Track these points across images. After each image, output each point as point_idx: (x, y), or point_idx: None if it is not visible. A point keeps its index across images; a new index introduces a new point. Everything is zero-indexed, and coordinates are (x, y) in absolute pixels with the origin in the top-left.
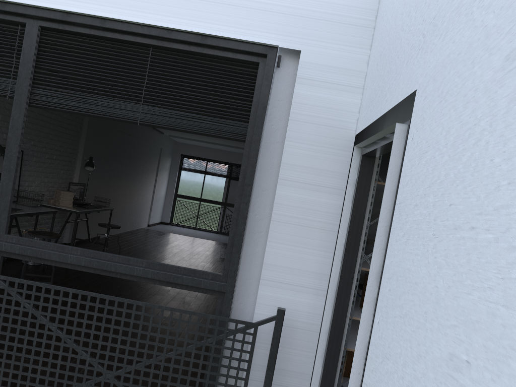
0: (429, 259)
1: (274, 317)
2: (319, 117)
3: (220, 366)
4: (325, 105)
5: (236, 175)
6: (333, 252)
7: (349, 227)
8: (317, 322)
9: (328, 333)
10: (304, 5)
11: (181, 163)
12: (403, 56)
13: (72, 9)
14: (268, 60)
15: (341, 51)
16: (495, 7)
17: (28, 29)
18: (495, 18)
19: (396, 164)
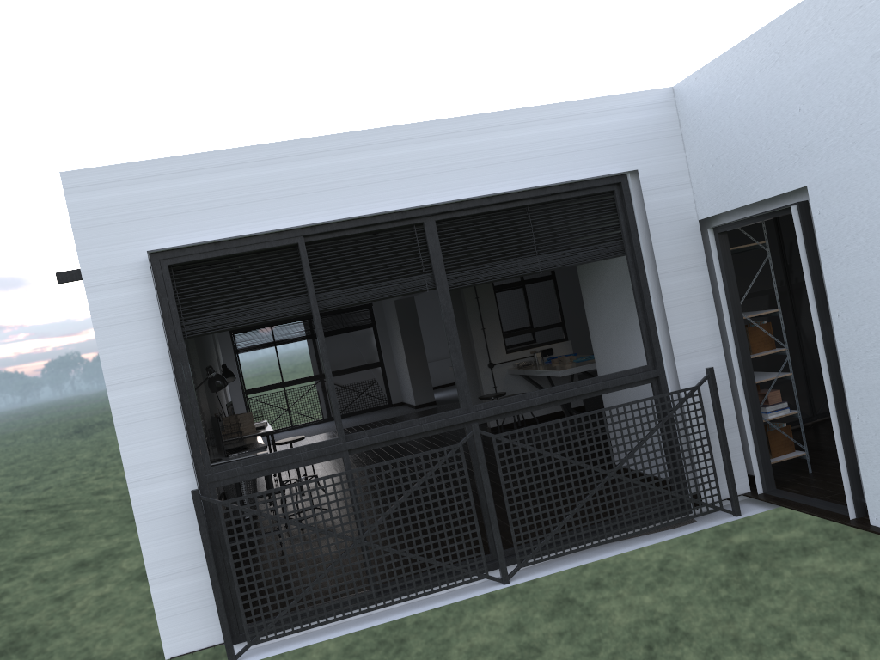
0: (876, 265)
1: (707, 375)
2: (668, 216)
3: (686, 428)
4: (670, 205)
5: None
6: (716, 314)
7: (728, 289)
8: (724, 372)
9: (740, 374)
10: (627, 134)
11: (234, 343)
12: (768, 164)
13: (453, 197)
14: (623, 186)
15: (665, 159)
16: (872, 152)
17: (427, 227)
18: (875, 158)
19: (799, 230)
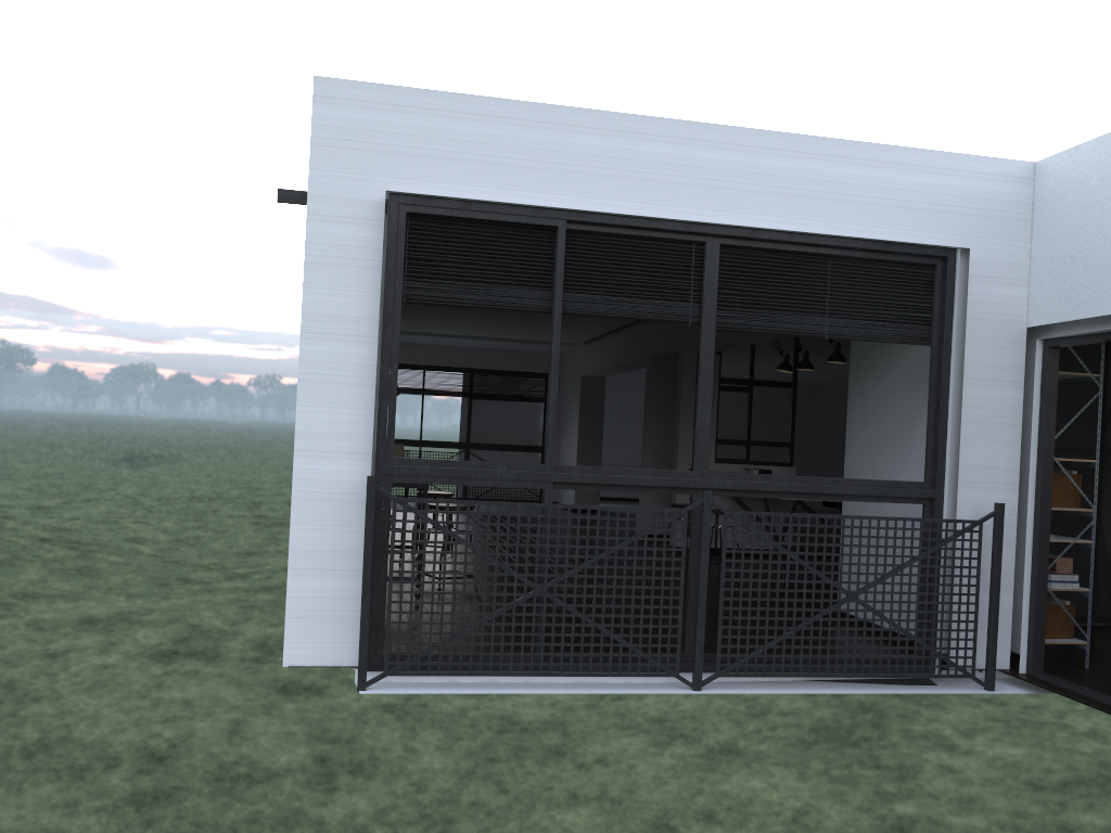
0: None
1: (995, 511)
2: (992, 313)
3: (954, 567)
4: (997, 300)
5: (481, 389)
6: (1020, 445)
7: (1044, 416)
8: (1013, 516)
9: (1033, 522)
10: (967, 203)
11: None
12: None
13: (746, 222)
14: (949, 262)
15: (1005, 245)
16: None
17: (709, 249)
18: None
19: None
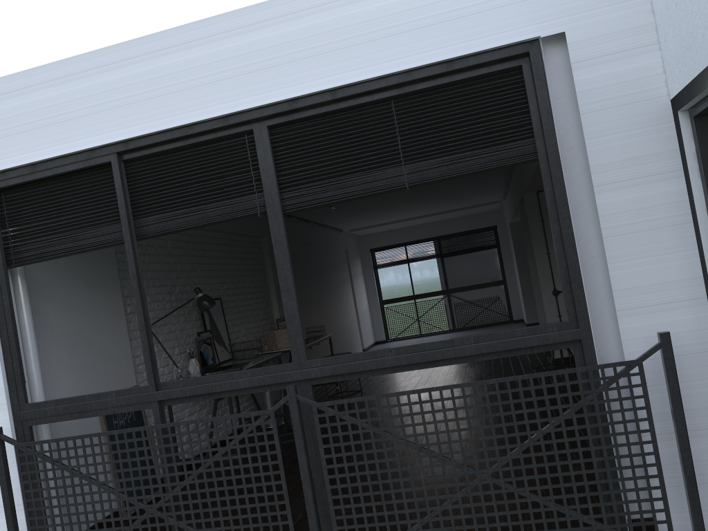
0: None
1: (658, 344)
2: (616, 97)
3: (614, 424)
4: (619, 81)
5: (447, 249)
6: (697, 248)
7: None
8: None
9: None
10: None
11: (374, 259)
12: None
13: (293, 95)
14: (532, 58)
15: (614, 11)
16: None
17: (257, 135)
18: None
19: None
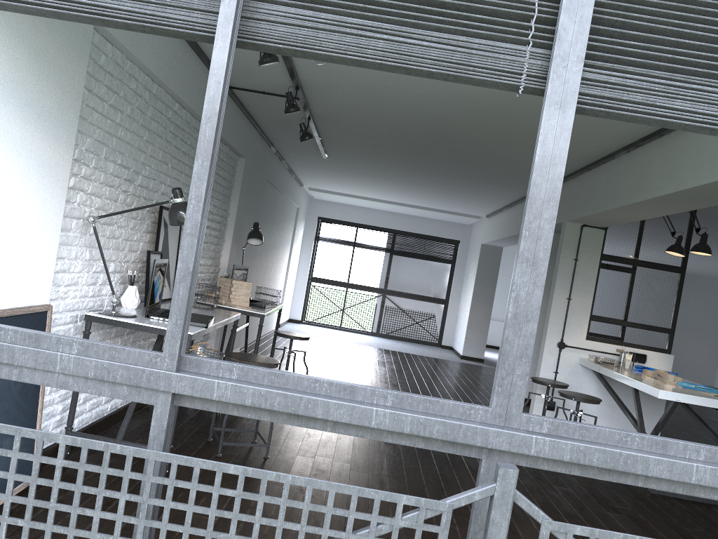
0: None
1: None
2: None
3: None
4: None
5: (400, 247)
6: None
7: None
8: None
9: None
10: None
11: (318, 230)
12: None
13: None
14: None
15: None
16: None
17: None
18: None
19: None
